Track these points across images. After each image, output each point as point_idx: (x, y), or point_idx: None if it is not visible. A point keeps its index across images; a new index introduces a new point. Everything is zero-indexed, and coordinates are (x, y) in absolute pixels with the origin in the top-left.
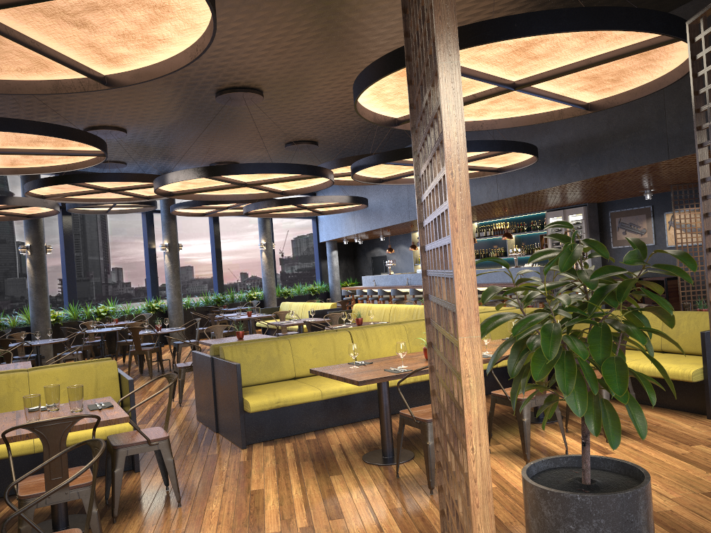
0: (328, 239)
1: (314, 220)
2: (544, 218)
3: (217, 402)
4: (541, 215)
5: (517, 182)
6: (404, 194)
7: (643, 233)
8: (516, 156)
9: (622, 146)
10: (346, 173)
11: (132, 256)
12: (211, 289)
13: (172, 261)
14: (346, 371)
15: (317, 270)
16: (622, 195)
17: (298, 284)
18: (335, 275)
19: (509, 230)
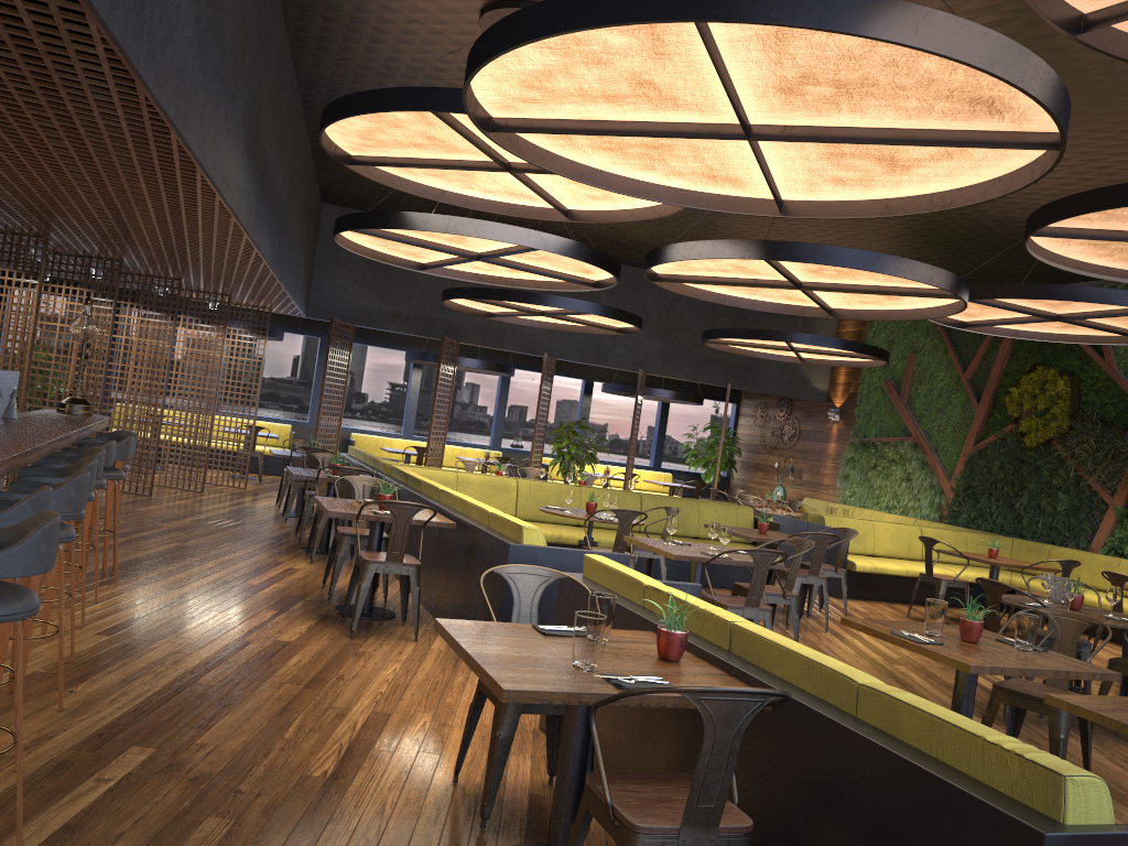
0: None
1: None
2: None
3: None
4: None
5: (261, 220)
6: None
7: None
8: (376, 243)
9: (286, 252)
10: None
11: None
12: None
13: None
14: None
15: None
16: None
17: None
18: None
19: None
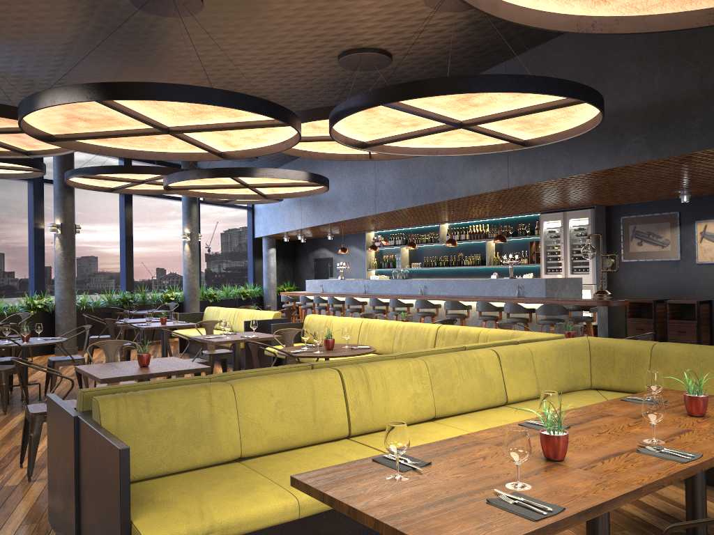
0: (265, 234)
1: (250, 211)
2: (535, 221)
3: (82, 508)
4: (531, 218)
5: (540, 165)
6: (370, 181)
7: (665, 245)
8: (565, 119)
9: None
10: (309, 137)
11: (19, 239)
12: (119, 285)
13: (65, 246)
14: (390, 498)
15: (250, 270)
16: (648, 196)
17: (226, 286)
18: (271, 277)
19: (490, 234)
